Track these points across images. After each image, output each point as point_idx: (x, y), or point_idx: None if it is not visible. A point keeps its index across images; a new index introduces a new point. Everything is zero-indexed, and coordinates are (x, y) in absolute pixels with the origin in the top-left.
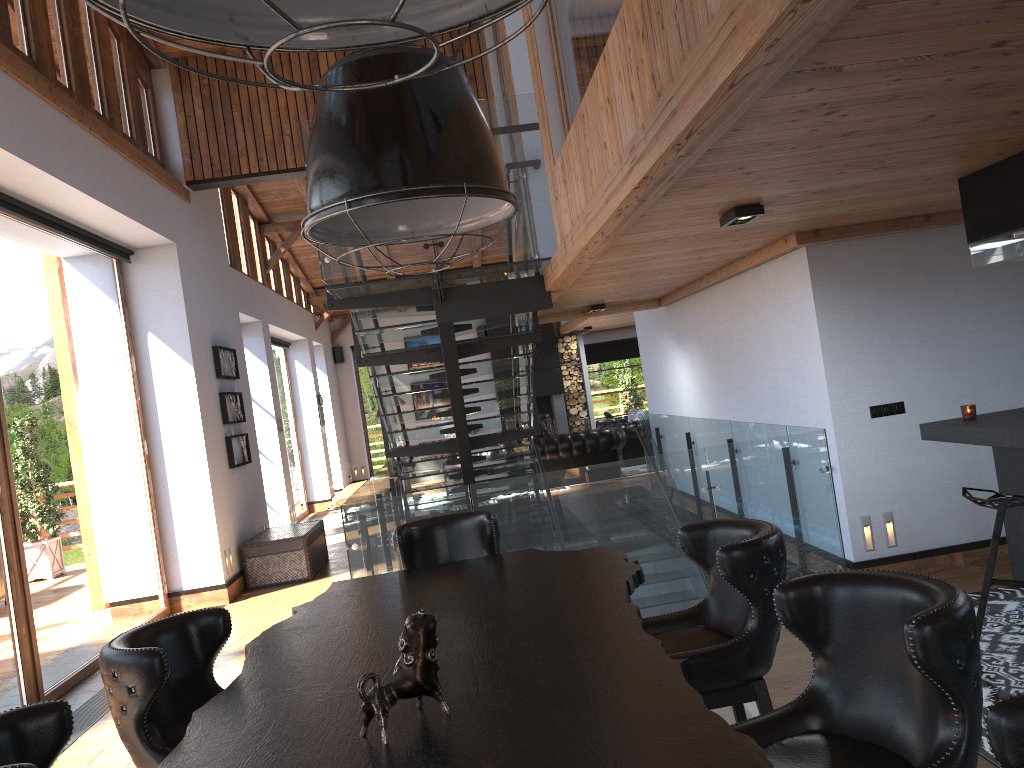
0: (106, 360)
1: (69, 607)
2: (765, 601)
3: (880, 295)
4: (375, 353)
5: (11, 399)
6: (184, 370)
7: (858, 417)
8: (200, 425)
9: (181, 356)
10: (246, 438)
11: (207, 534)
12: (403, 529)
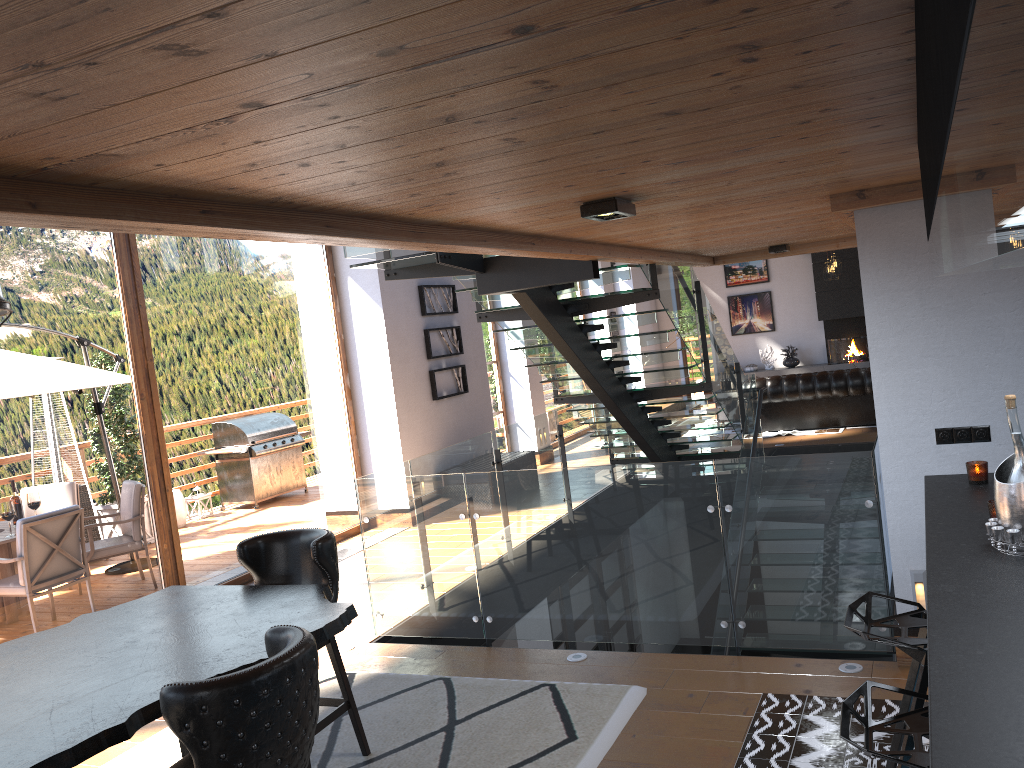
0: (300, 306)
1: (230, 525)
2: (201, 756)
3: (964, 277)
4: (486, 310)
5: (167, 353)
6: (375, 312)
7: (917, 441)
8: (388, 363)
9: (373, 299)
10: (463, 369)
11: (395, 462)
12: (248, 541)
